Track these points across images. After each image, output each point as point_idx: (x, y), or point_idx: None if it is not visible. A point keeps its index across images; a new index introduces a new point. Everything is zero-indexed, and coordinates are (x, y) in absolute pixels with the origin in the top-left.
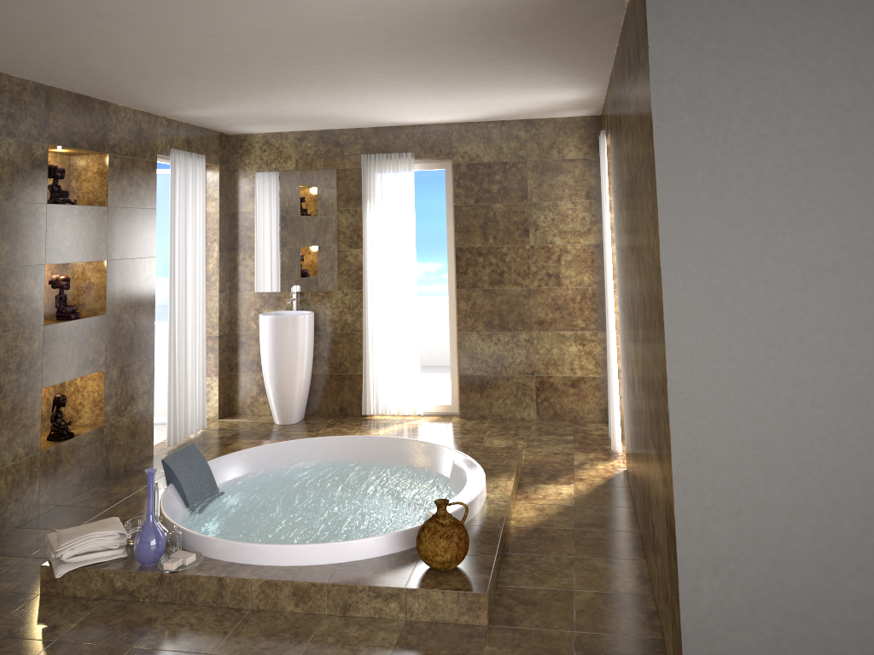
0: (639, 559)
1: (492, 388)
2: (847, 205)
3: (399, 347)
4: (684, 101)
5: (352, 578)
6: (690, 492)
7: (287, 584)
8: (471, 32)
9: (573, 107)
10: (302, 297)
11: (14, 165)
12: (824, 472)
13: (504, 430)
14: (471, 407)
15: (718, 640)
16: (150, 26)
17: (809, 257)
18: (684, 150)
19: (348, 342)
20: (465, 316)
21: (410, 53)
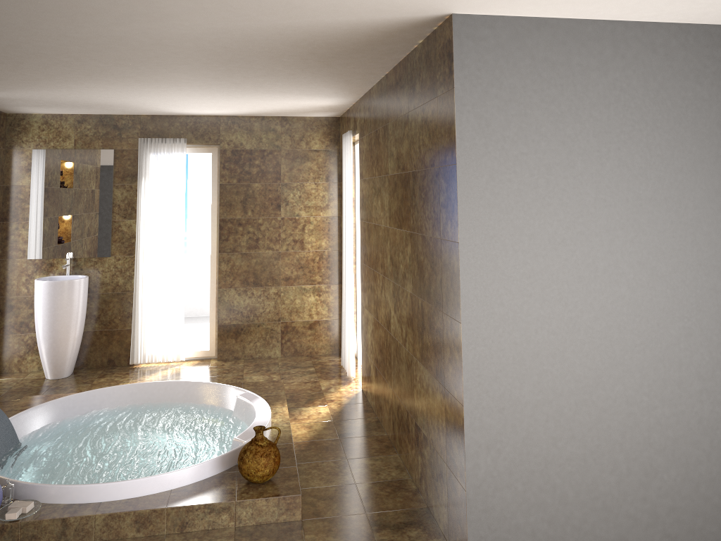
0: (394, 454)
1: (246, 334)
2: (570, 201)
3: (167, 304)
4: (476, 127)
5: (188, 500)
6: (474, 398)
7: (129, 514)
8: (290, 55)
9: (324, 110)
10: (75, 262)
11: None
12: (554, 376)
13: (258, 367)
14: (227, 350)
15: (489, 498)
16: (16, 24)
17: (548, 235)
18: (475, 161)
19: (119, 301)
20: (225, 276)
21: (231, 64)
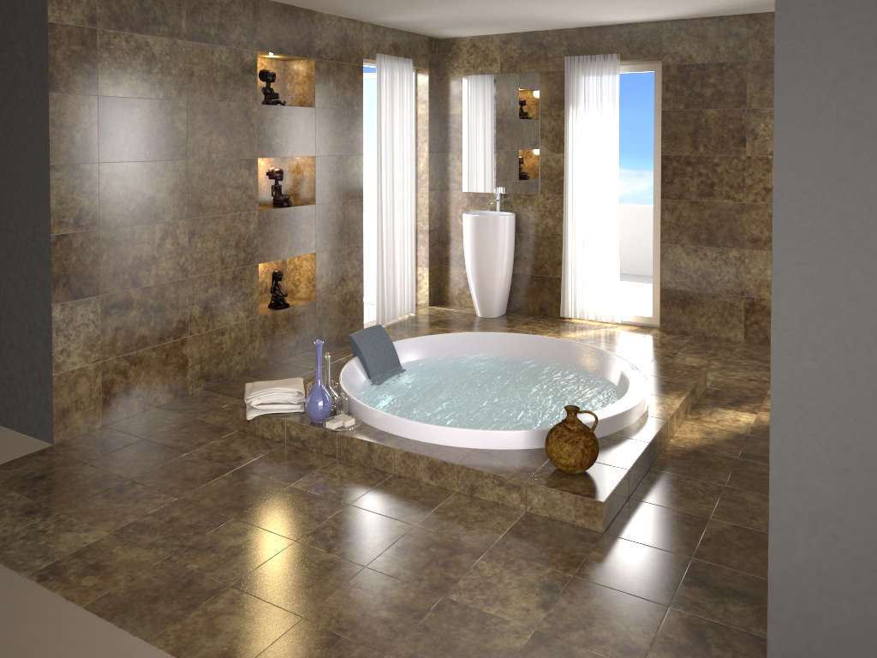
0: None
1: (696, 305)
2: None
3: (599, 254)
4: None
5: (481, 464)
6: (790, 439)
7: (423, 458)
8: None
9: None
10: (505, 199)
11: (226, 70)
12: None
13: (703, 348)
14: (672, 321)
15: (810, 601)
16: None
17: None
18: (813, 46)
19: (548, 245)
20: (669, 228)
21: None
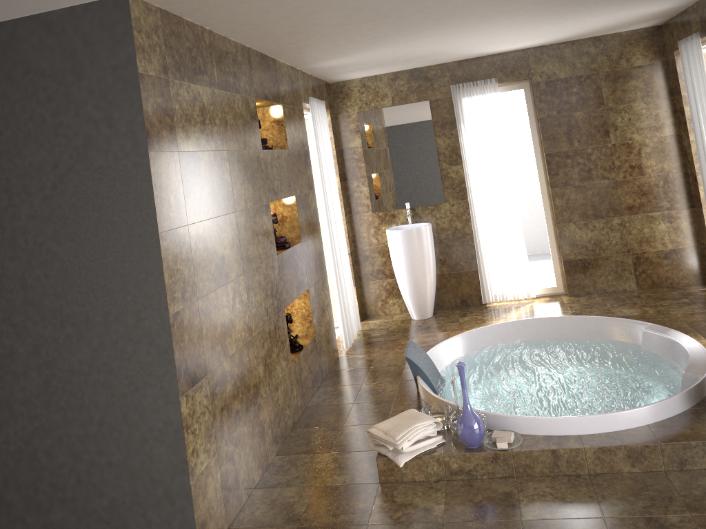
0: None
1: (594, 268)
2: None
3: (507, 243)
4: None
5: (678, 436)
6: None
7: (620, 449)
8: None
9: (651, 18)
10: (414, 212)
11: (242, 117)
12: None
13: (620, 301)
14: (577, 286)
15: None
16: None
17: None
18: None
19: (460, 245)
20: (561, 211)
21: None
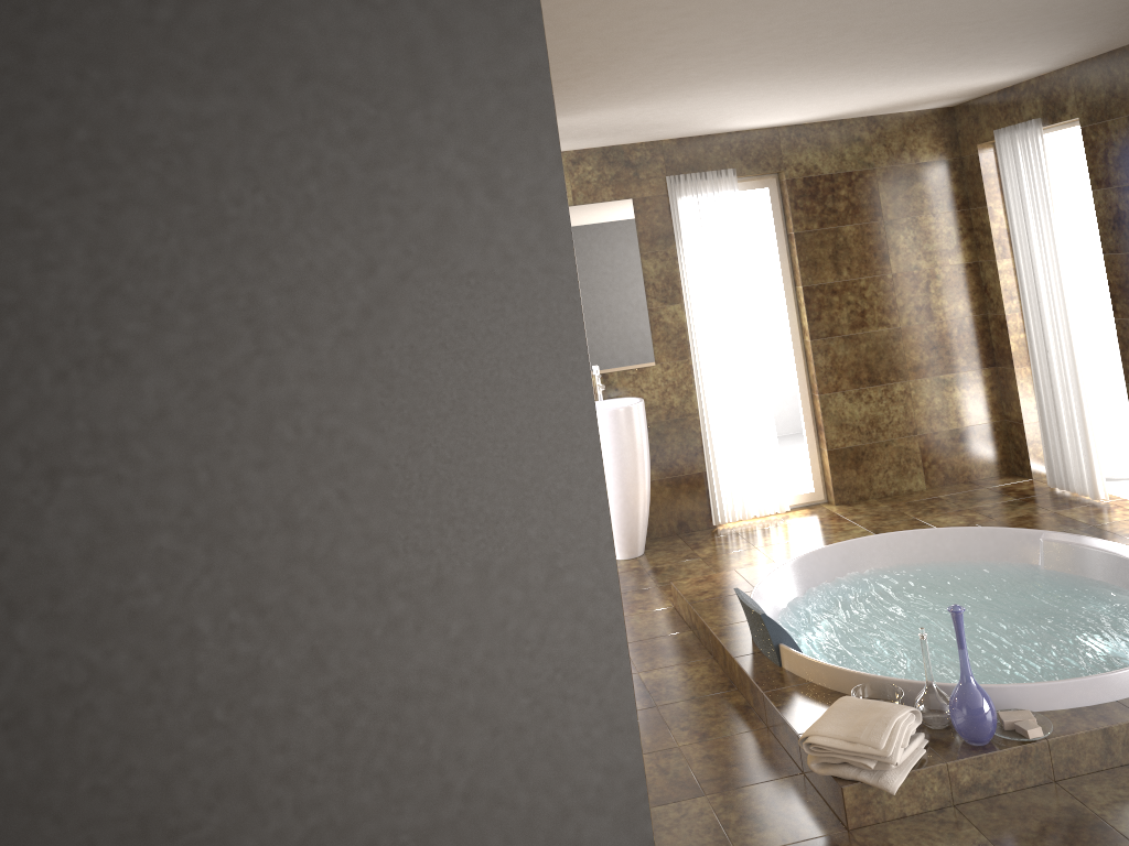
0: None
1: (870, 460)
2: None
3: (751, 427)
4: None
5: None
6: None
7: None
8: None
9: (962, 94)
10: (606, 380)
11: None
12: None
13: (918, 506)
14: (847, 488)
15: None
16: None
17: None
18: None
19: (678, 432)
20: (825, 374)
21: (1051, 13)
